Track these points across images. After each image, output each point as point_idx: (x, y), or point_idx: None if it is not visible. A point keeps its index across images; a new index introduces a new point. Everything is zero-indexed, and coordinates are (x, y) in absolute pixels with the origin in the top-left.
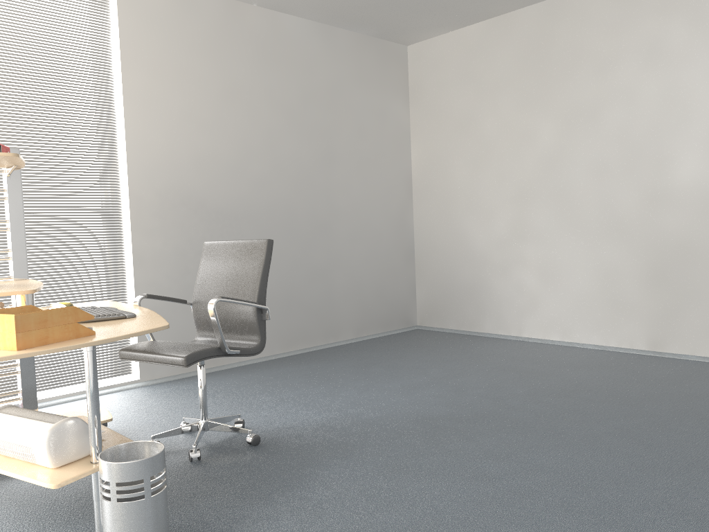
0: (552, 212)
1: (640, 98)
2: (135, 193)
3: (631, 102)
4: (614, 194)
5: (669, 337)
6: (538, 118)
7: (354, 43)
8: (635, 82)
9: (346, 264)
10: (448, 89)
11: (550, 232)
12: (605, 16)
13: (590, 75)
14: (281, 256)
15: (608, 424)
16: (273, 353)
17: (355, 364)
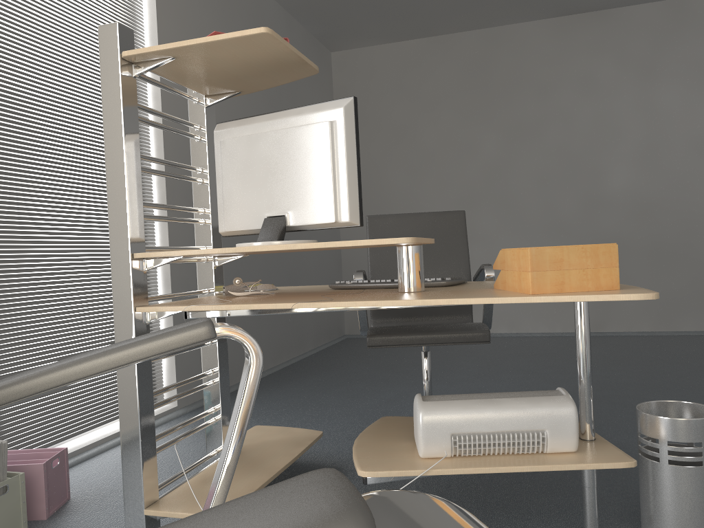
0: (497, 216)
1: (577, 119)
2: (169, 167)
3: (569, 123)
4: (556, 200)
5: (608, 318)
6: (481, 131)
7: (304, 39)
8: (572, 107)
9: (307, 268)
10: (381, 98)
11: (495, 234)
12: (543, 49)
13: (531, 98)
14: (269, 257)
15: (702, 376)
16: (268, 367)
17: (375, 367)
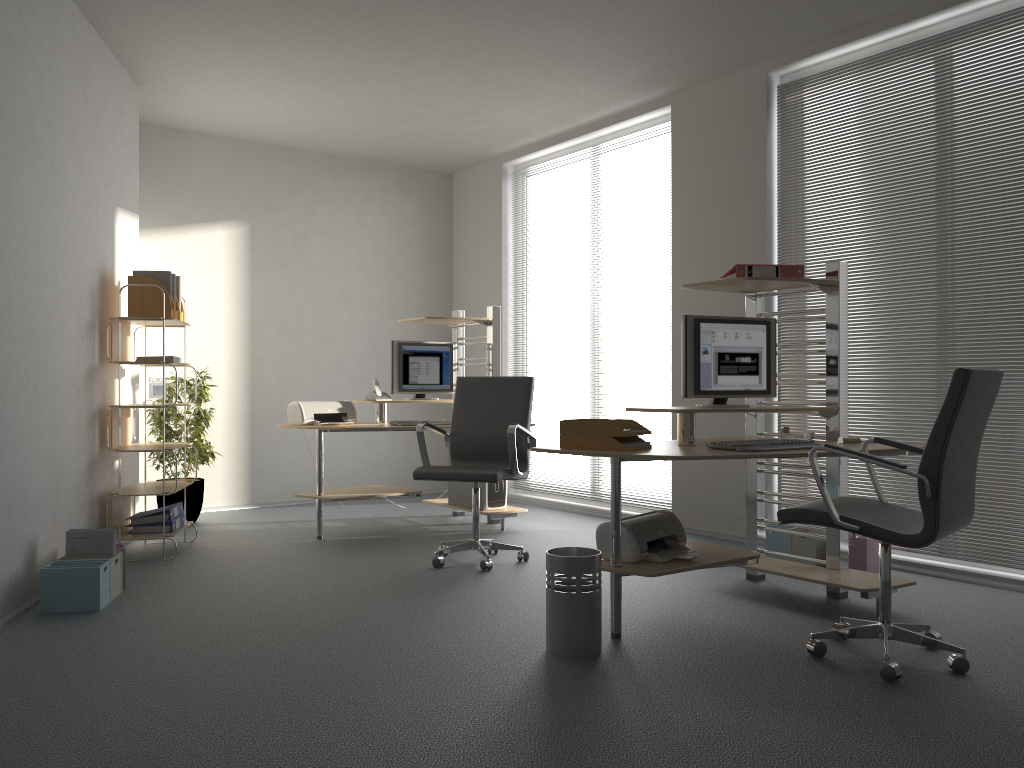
0: None
1: None
2: None
3: None
4: None
5: None
6: None
7: None
8: None
9: None
10: None
11: None
12: None
13: None
14: None
15: None
16: None
17: None
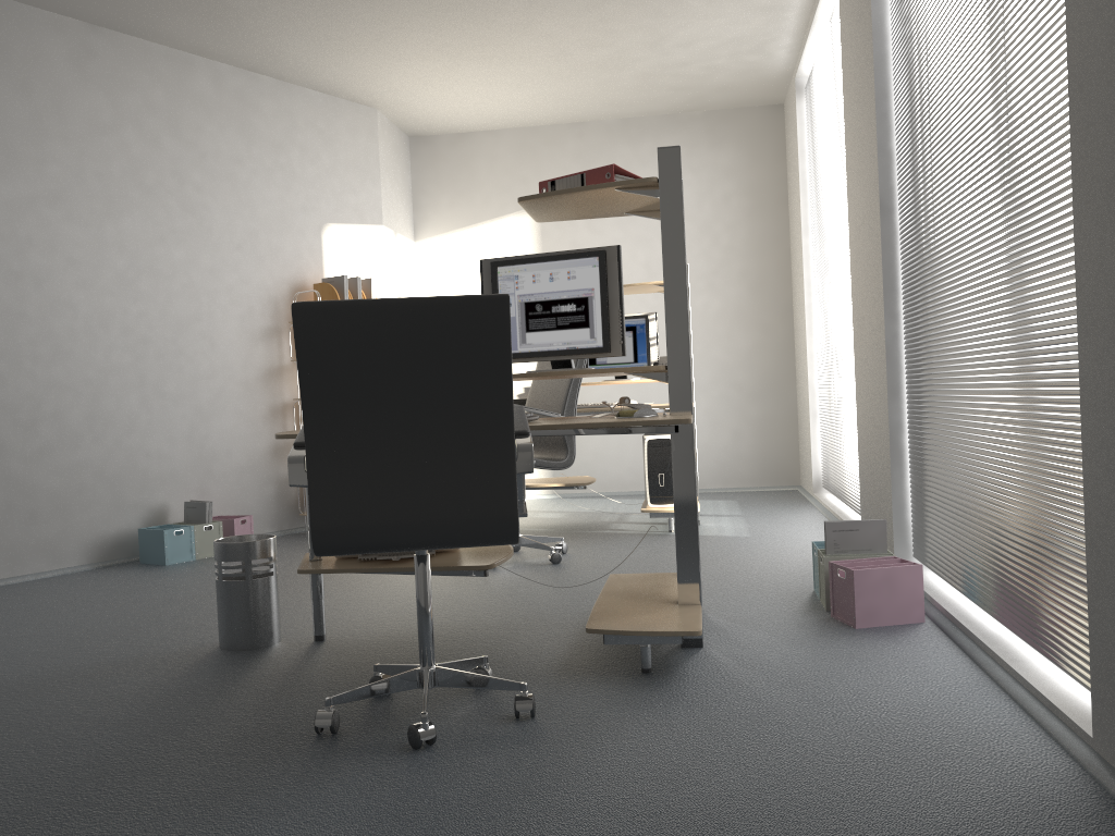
0: None
1: None
2: (1076, 66)
3: None
4: None
5: None
6: None
7: None
8: None
9: None
10: None
11: None
12: None
13: None
14: None
15: None
16: None
17: None
